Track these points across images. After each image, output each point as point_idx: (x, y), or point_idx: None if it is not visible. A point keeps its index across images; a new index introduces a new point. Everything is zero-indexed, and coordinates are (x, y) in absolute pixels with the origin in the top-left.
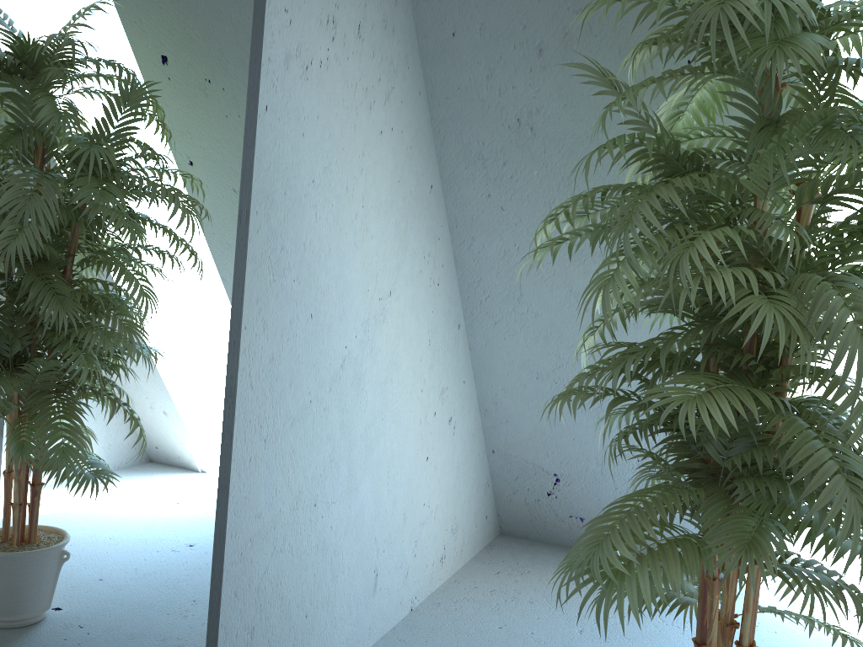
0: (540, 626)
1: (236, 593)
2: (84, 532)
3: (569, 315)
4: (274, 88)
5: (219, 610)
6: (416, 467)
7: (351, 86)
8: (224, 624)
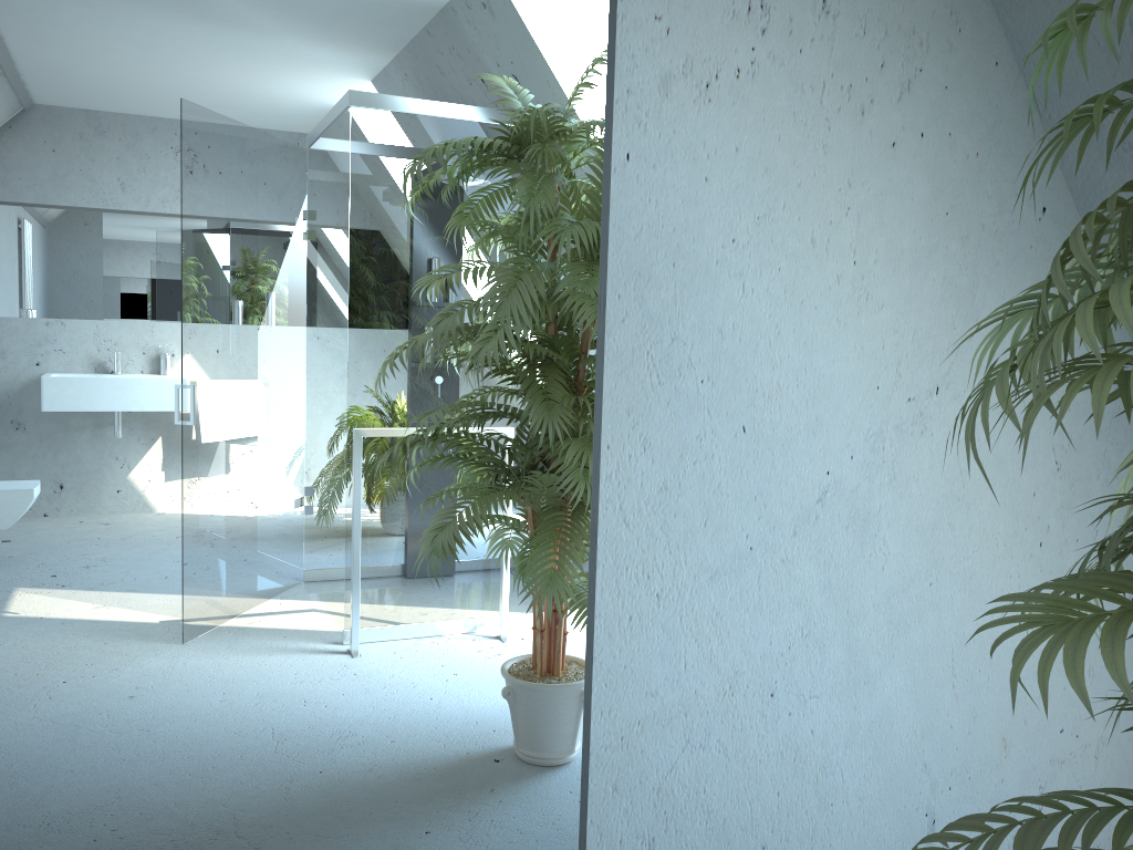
0: None
1: (615, 787)
2: (373, 673)
3: None
4: (641, 127)
5: (587, 802)
6: (1033, 668)
7: (810, 90)
8: (596, 822)
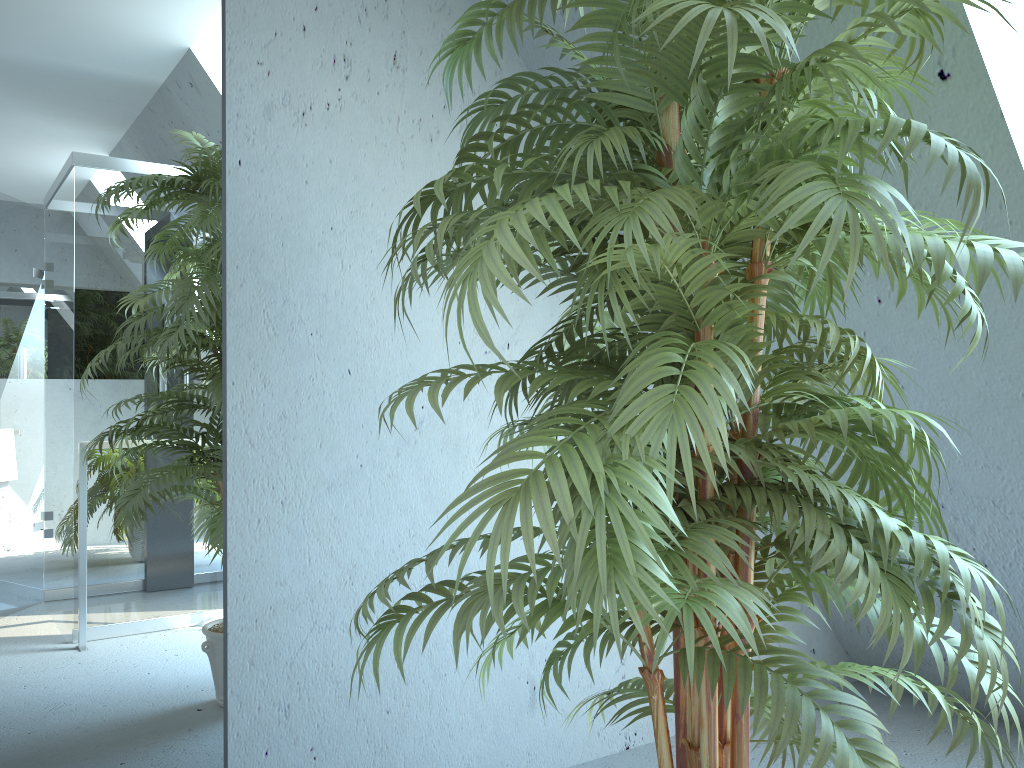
0: None
1: (252, 662)
2: (27, 567)
3: None
4: (250, 141)
5: (227, 675)
6: None
7: (388, 121)
8: (236, 692)
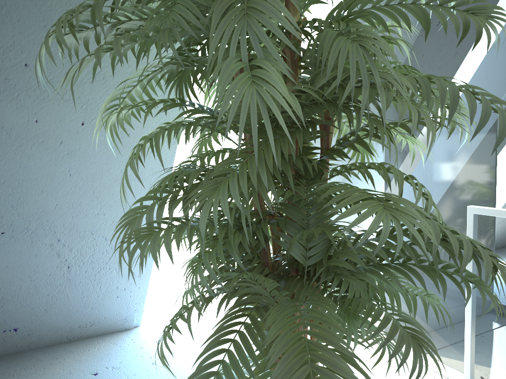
0: None
1: None
2: None
3: (1, 152)
4: None
5: None
6: None
7: None
8: None
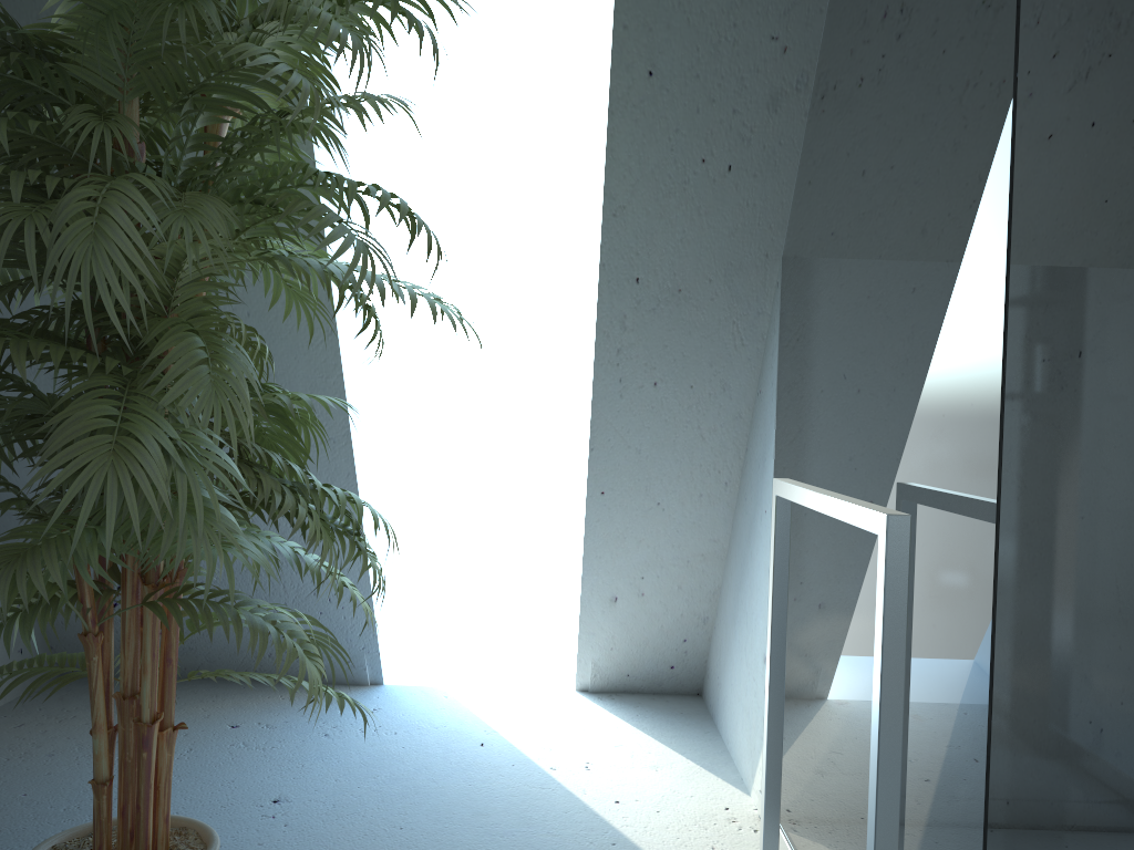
0: (46, 783)
1: None
2: None
3: None
4: None
5: None
6: None
7: None
8: None
